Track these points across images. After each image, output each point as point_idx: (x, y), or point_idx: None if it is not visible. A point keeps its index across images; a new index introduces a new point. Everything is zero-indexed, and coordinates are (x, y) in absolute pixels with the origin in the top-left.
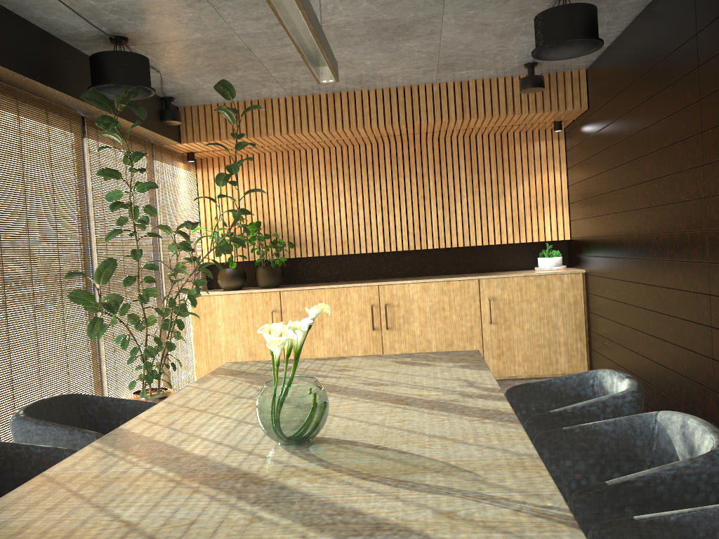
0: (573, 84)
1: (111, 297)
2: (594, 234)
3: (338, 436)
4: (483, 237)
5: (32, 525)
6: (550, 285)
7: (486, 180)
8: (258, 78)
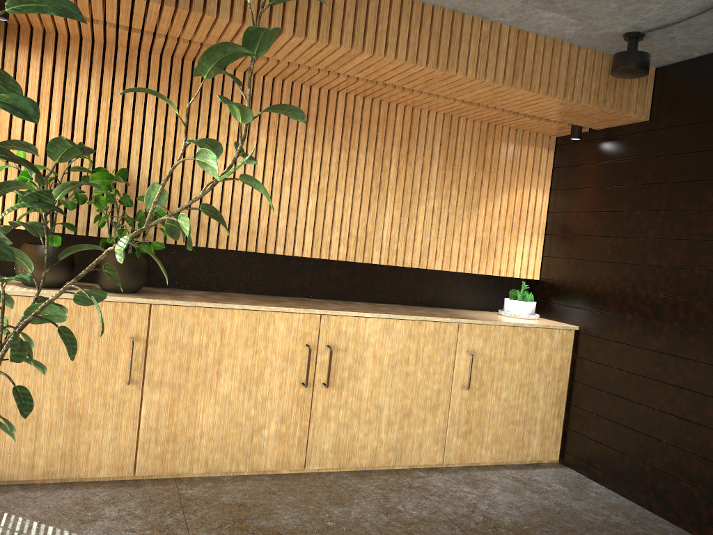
0: (640, 82)
1: None
2: (624, 286)
3: None
4: (444, 259)
5: None
6: (539, 341)
7: (462, 181)
8: None
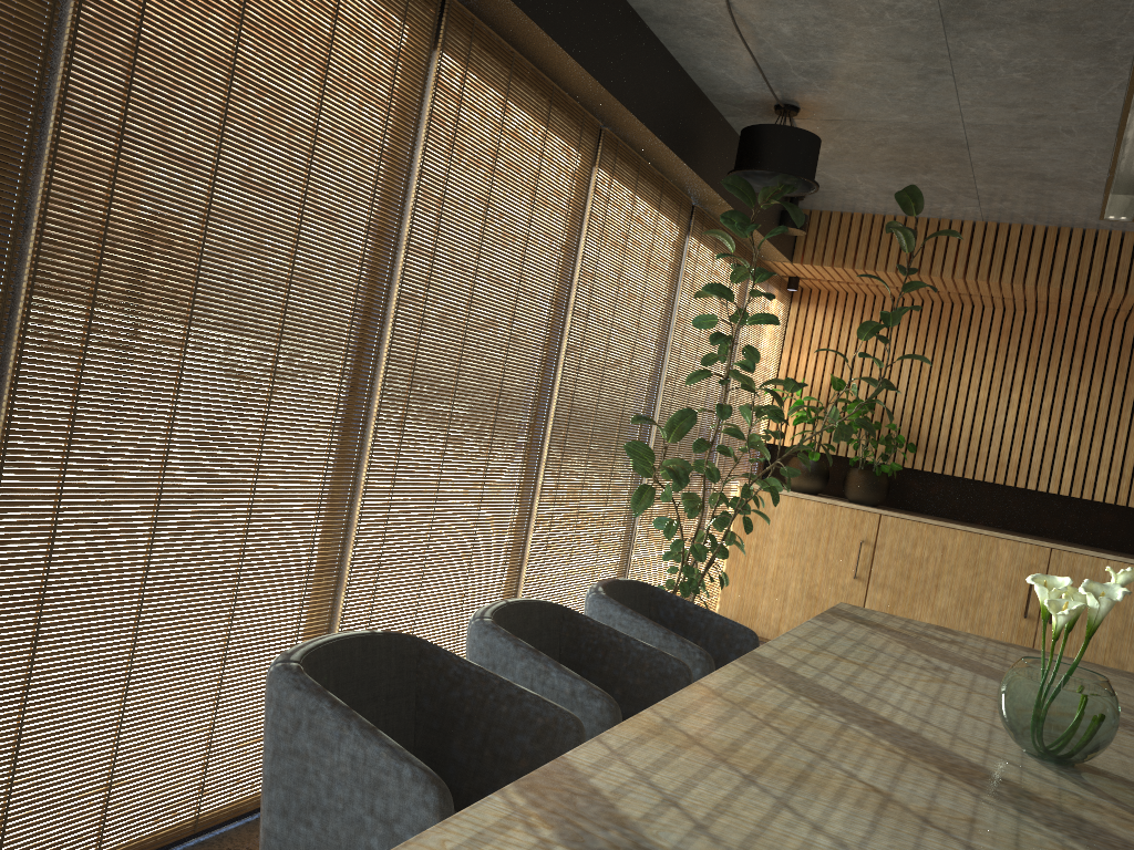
0: None
1: (675, 463)
2: None
3: (1120, 774)
4: None
5: (742, 746)
6: None
7: None
8: (951, 188)
